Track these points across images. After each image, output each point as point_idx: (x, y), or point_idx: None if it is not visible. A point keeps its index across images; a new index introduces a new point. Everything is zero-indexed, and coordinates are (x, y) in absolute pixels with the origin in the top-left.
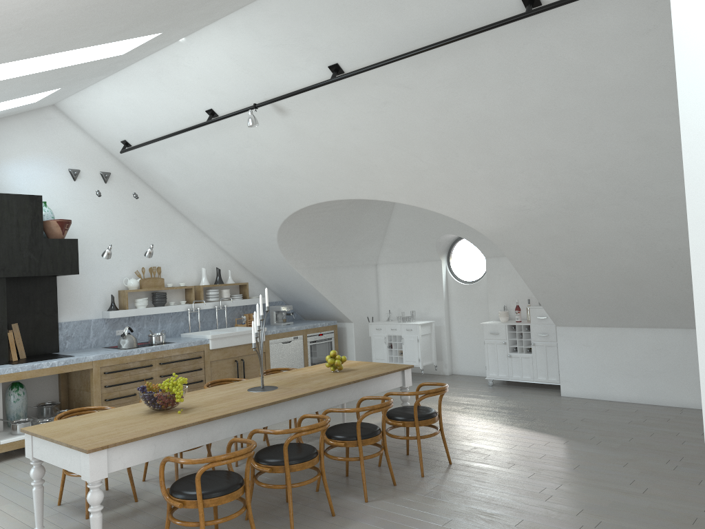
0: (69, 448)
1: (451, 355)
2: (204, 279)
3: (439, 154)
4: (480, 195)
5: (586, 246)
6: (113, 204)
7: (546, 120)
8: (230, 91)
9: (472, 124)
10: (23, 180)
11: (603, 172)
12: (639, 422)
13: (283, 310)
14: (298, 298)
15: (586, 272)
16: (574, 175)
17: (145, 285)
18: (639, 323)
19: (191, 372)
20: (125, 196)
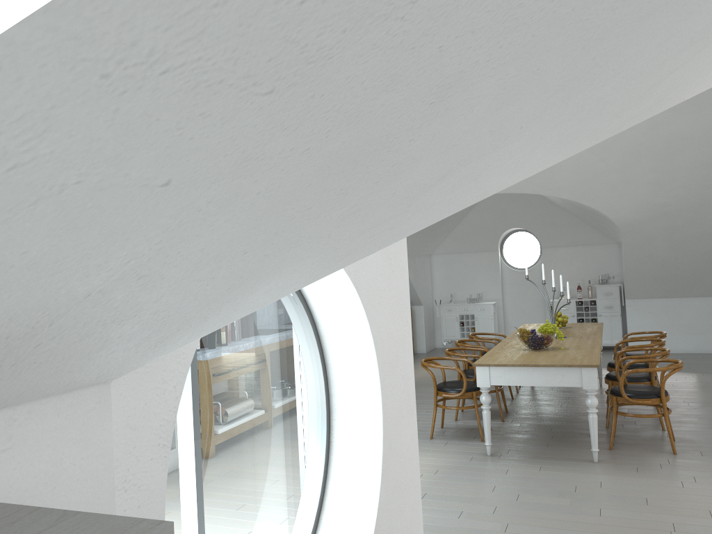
0: (559, 369)
1: (505, 330)
2: None
3: (625, 160)
4: (636, 193)
5: (696, 234)
6: None
7: None
8: None
9: (670, 139)
10: None
11: None
12: None
13: None
14: None
15: (682, 254)
16: None
17: None
18: (697, 293)
19: None
20: None
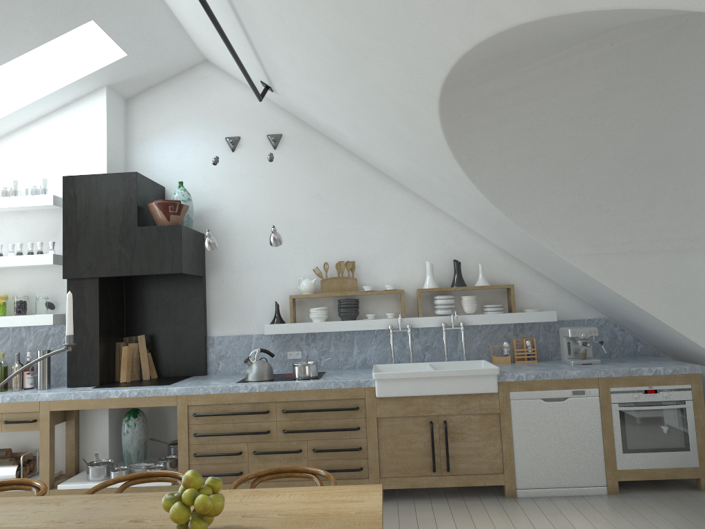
0: None
1: None
2: (427, 280)
3: None
4: None
5: None
6: (286, 176)
7: None
8: None
9: None
10: (170, 160)
11: None
12: None
13: (576, 337)
14: (620, 314)
15: None
16: None
17: (326, 288)
18: None
19: (341, 431)
20: (303, 164)
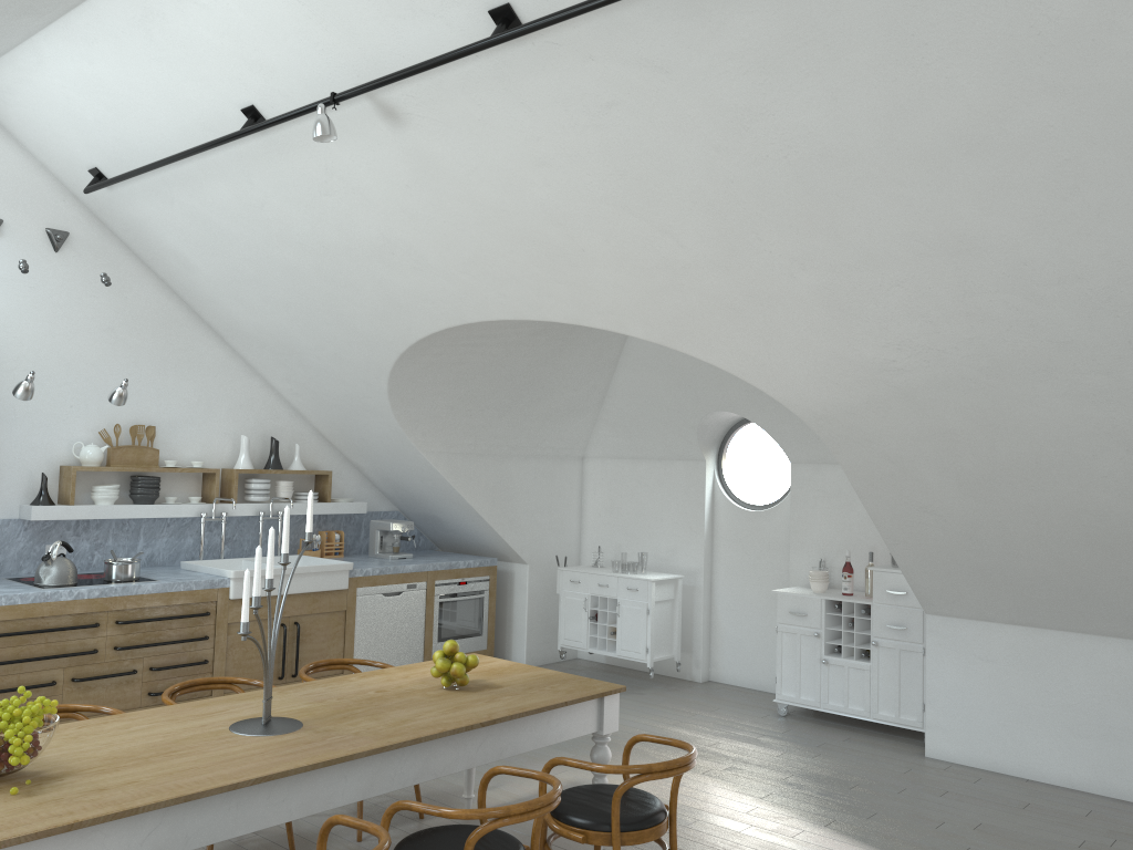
0: None
1: (711, 643)
2: (244, 459)
3: (719, 232)
4: (800, 331)
5: (1018, 458)
6: (69, 294)
7: (971, 163)
8: (289, 65)
9: (799, 164)
10: None
11: (1086, 296)
12: (1103, 847)
13: (396, 531)
14: (428, 509)
15: (1008, 513)
16: (1017, 298)
17: (118, 460)
18: (1105, 627)
19: (185, 642)
20: (96, 282)
